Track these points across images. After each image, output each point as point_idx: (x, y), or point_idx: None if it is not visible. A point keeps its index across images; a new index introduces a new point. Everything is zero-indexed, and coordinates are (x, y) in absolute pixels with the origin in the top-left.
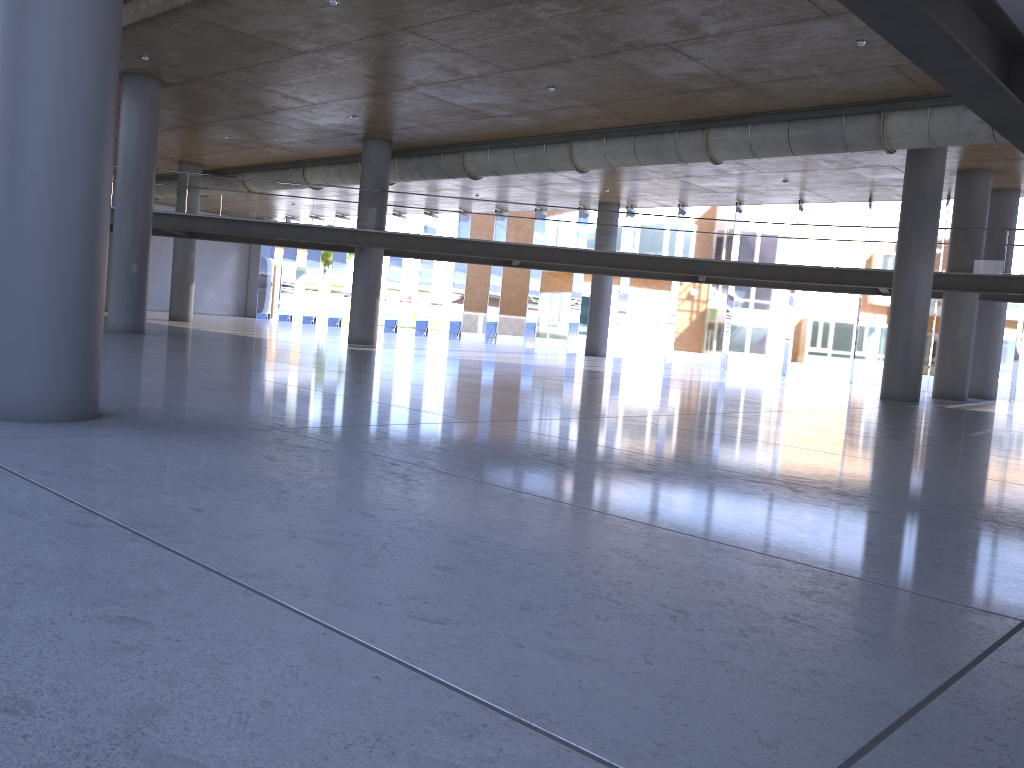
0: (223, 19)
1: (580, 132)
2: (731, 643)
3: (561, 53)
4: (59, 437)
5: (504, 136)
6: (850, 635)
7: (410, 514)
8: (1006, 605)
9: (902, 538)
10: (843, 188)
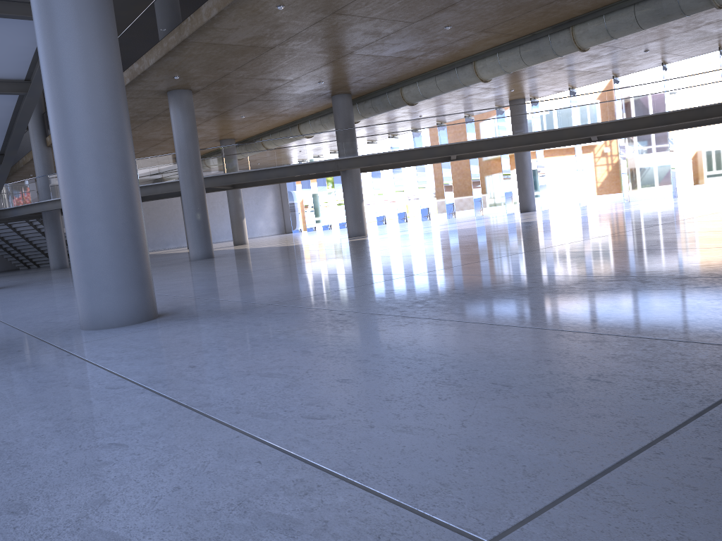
0: (215, 39)
1: (479, 53)
2: (536, 403)
3: (446, 0)
4: (127, 334)
5: (426, 70)
6: (638, 384)
7: (336, 347)
8: None
9: (719, 303)
10: (695, 45)
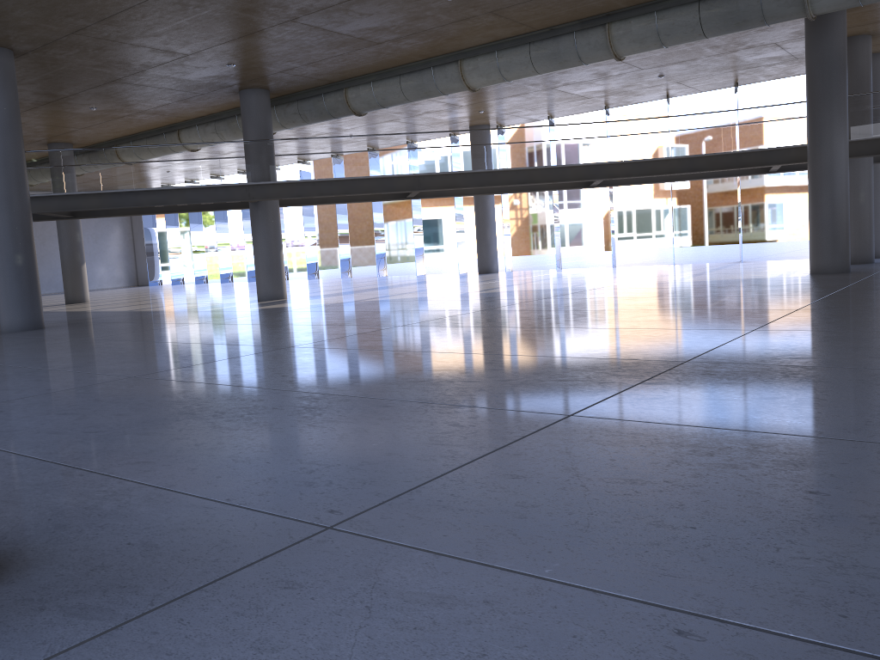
0: None
1: (469, 49)
2: None
3: None
4: None
5: (388, 65)
6: None
7: None
8: None
9: None
10: (715, 75)
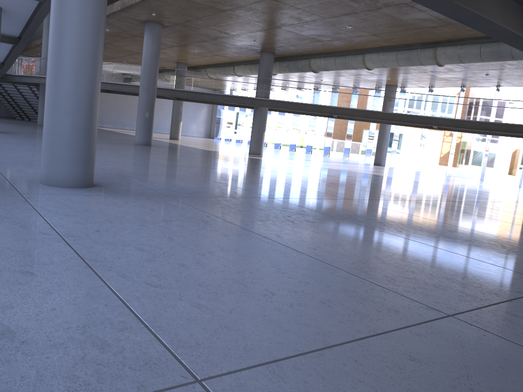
0: None
1: (368, 49)
2: (280, 308)
3: (351, 9)
4: (68, 195)
5: (330, 50)
6: (345, 311)
7: (191, 240)
8: (450, 307)
9: (435, 271)
10: (521, 79)
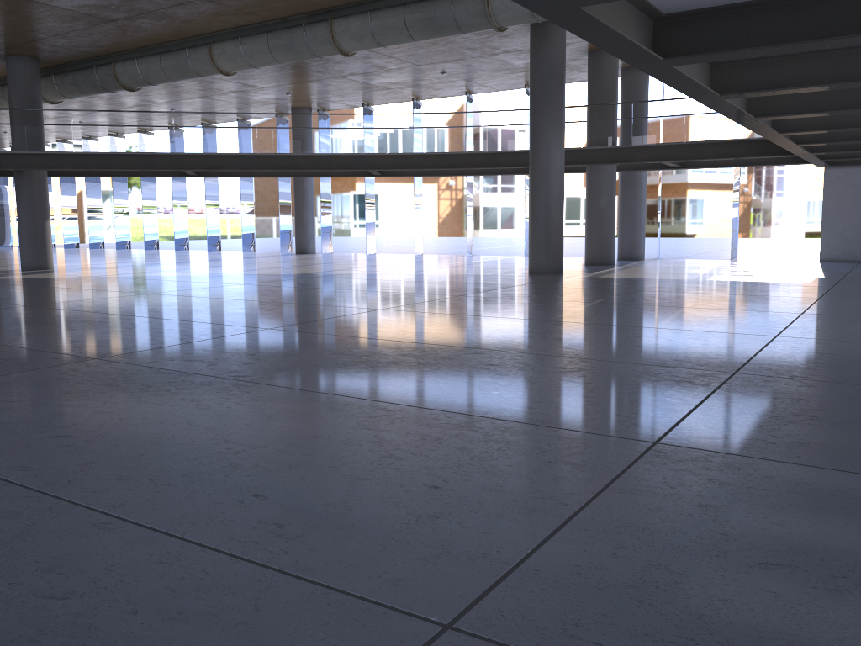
0: None
1: (215, 33)
2: None
3: None
4: None
5: (144, 43)
6: None
7: None
8: None
9: None
10: (498, 76)
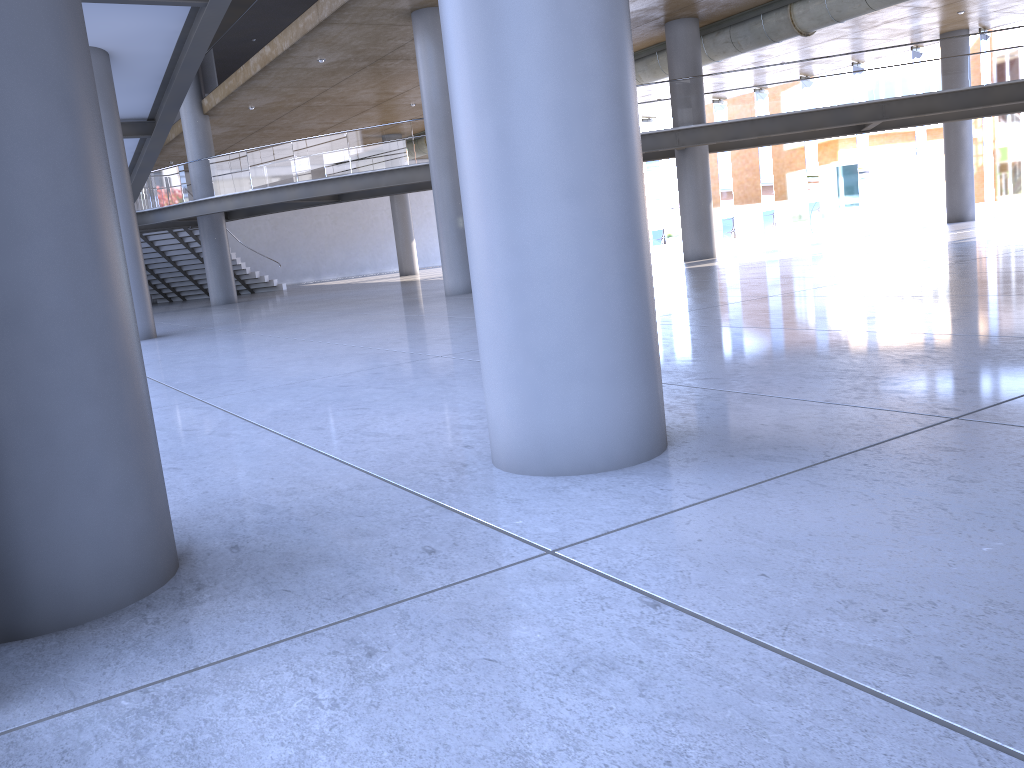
0: None
1: None
2: None
3: None
4: (698, 508)
5: None
6: None
7: None
8: None
9: None
10: None
